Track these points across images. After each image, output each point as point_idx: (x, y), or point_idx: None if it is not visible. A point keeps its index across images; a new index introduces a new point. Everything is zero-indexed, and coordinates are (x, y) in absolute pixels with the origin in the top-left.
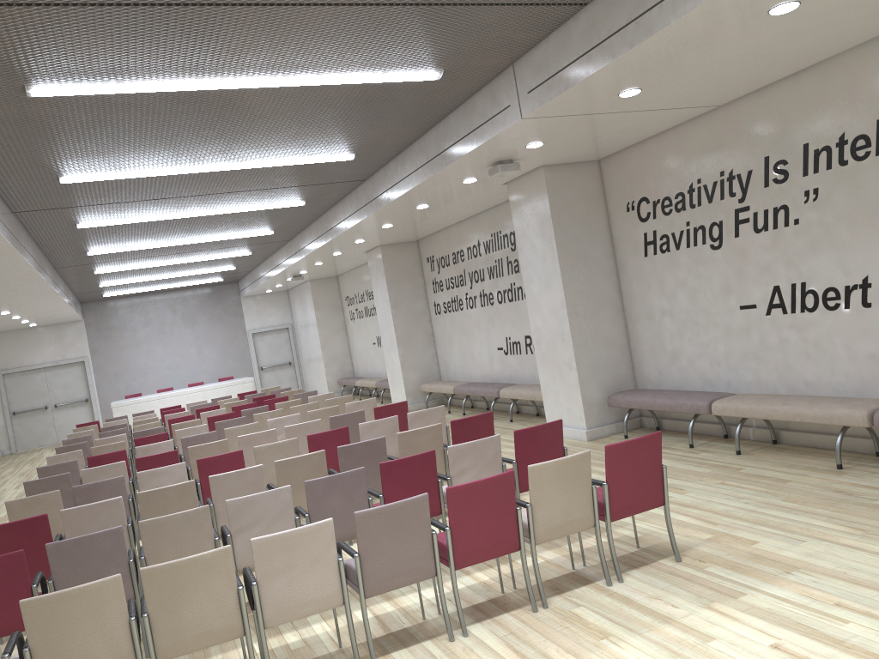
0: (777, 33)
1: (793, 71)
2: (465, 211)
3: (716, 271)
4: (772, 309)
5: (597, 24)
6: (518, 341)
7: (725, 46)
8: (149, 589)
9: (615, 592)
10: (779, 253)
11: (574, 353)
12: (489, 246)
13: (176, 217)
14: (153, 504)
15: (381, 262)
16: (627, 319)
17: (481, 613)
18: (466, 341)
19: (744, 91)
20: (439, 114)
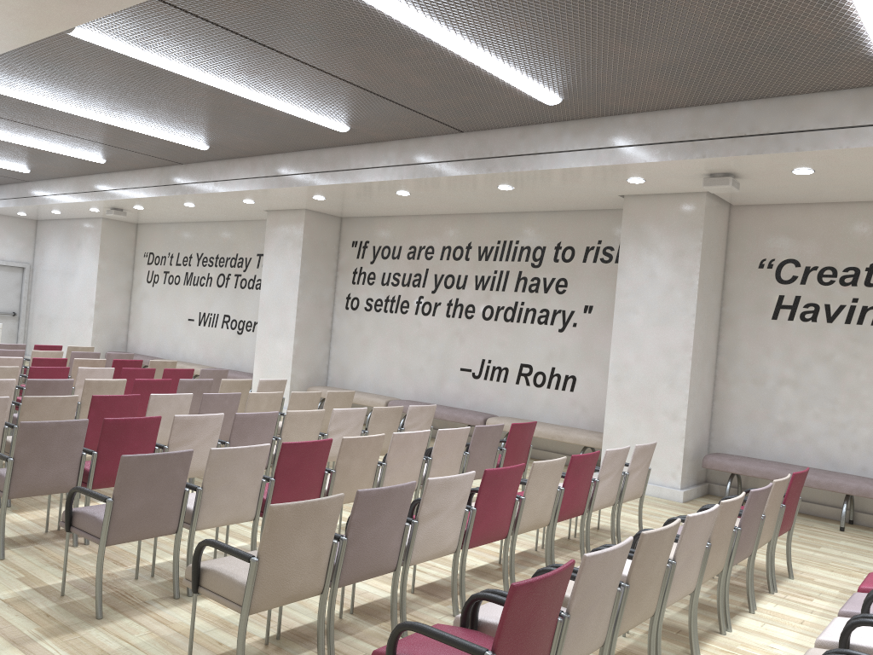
0: None
1: None
2: (490, 207)
3: None
4: None
5: None
6: (504, 368)
7: None
8: None
9: None
10: None
11: (687, 403)
12: (490, 253)
13: (207, 81)
14: (648, 556)
15: (300, 230)
16: (717, 377)
17: None
18: (399, 350)
19: None
20: (737, 97)
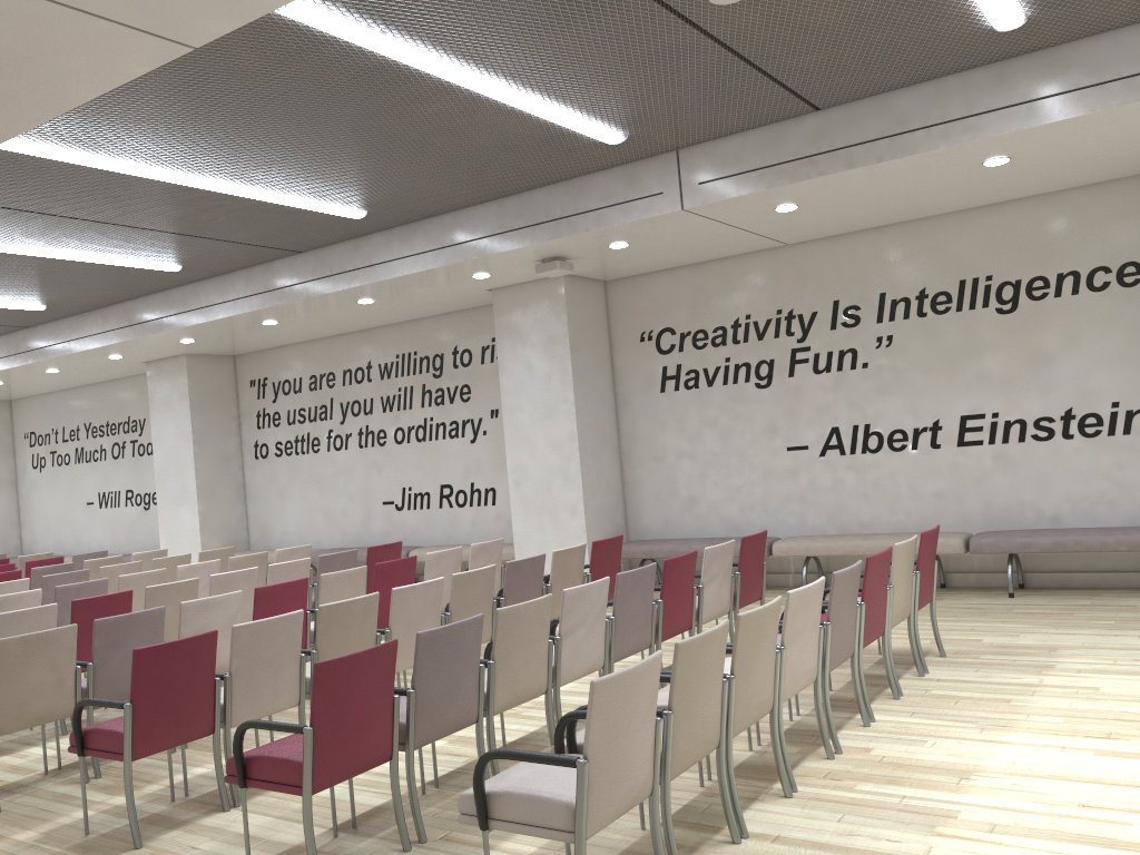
0: (948, 183)
1: (881, 224)
2: (376, 320)
3: (760, 411)
4: (828, 450)
5: (830, 131)
6: (426, 492)
7: (911, 183)
8: (741, 641)
9: (940, 679)
10: (842, 395)
11: (583, 495)
12: (391, 370)
13: None
14: (334, 625)
15: (184, 378)
16: (623, 462)
17: (843, 708)
18: (318, 494)
19: (827, 234)
20: (527, 186)
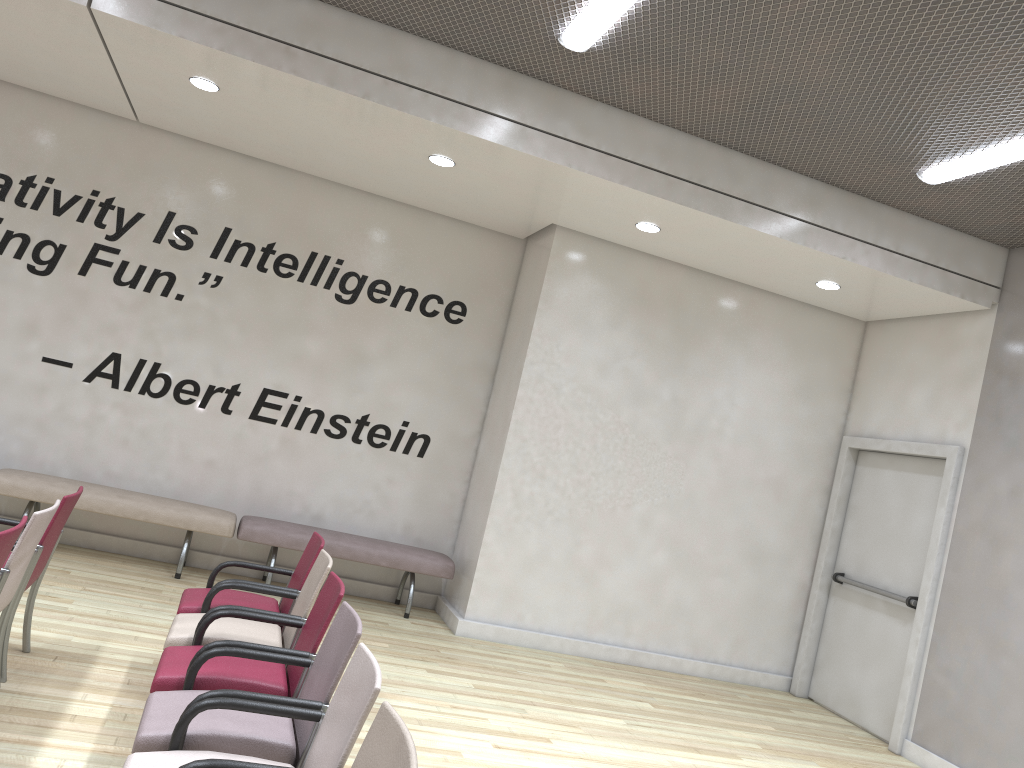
0: (375, 155)
1: (257, 156)
2: None
3: (22, 300)
4: (98, 377)
5: (323, 32)
6: None
7: (350, 136)
8: None
9: None
10: (140, 320)
11: None
12: None
13: None
14: None
15: None
16: None
17: None
18: None
19: (194, 135)
20: None
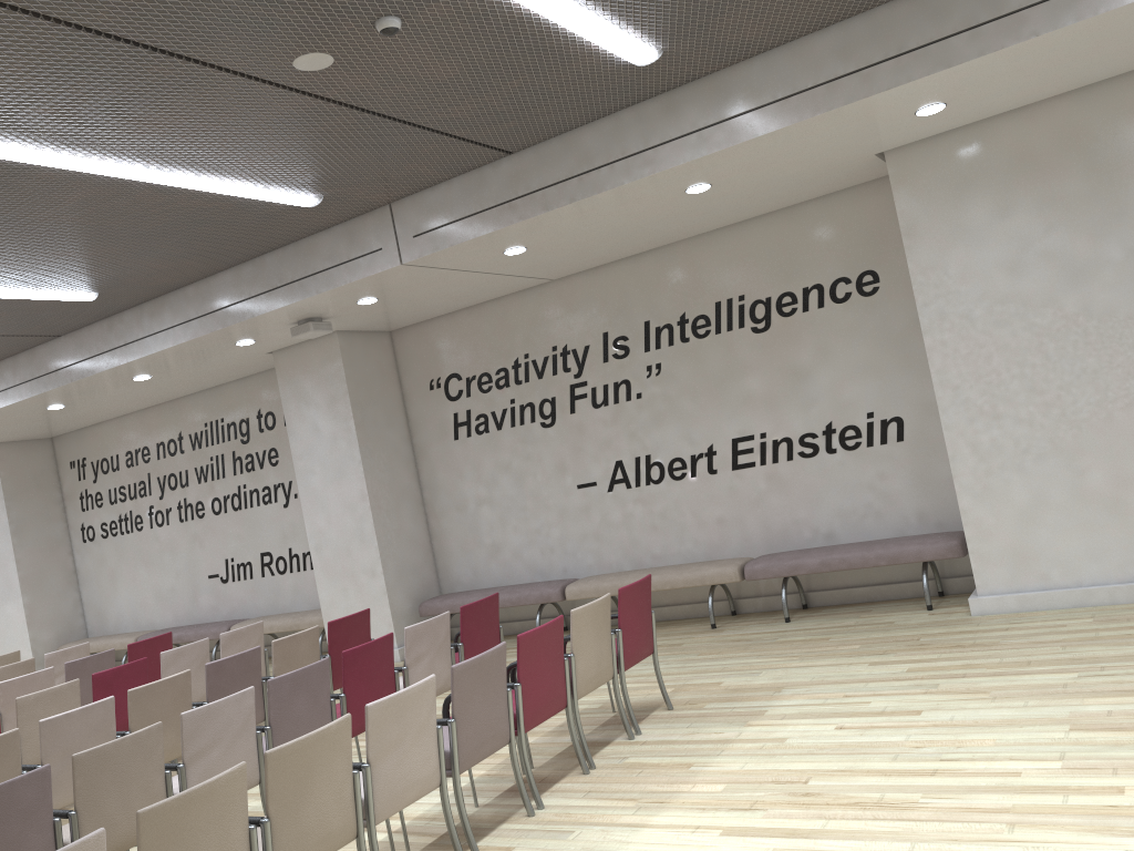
0: (668, 211)
1: (636, 252)
2: (175, 391)
3: (548, 450)
4: (615, 484)
5: (525, 174)
6: (248, 562)
7: (628, 216)
8: (275, 780)
9: (646, 741)
10: (622, 427)
11: (380, 555)
12: (201, 439)
13: None
14: None
15: None
16: (428, 514)
17: (527, 791)
18: (147, 573)
19: (586, 267)
20: (255, 252)
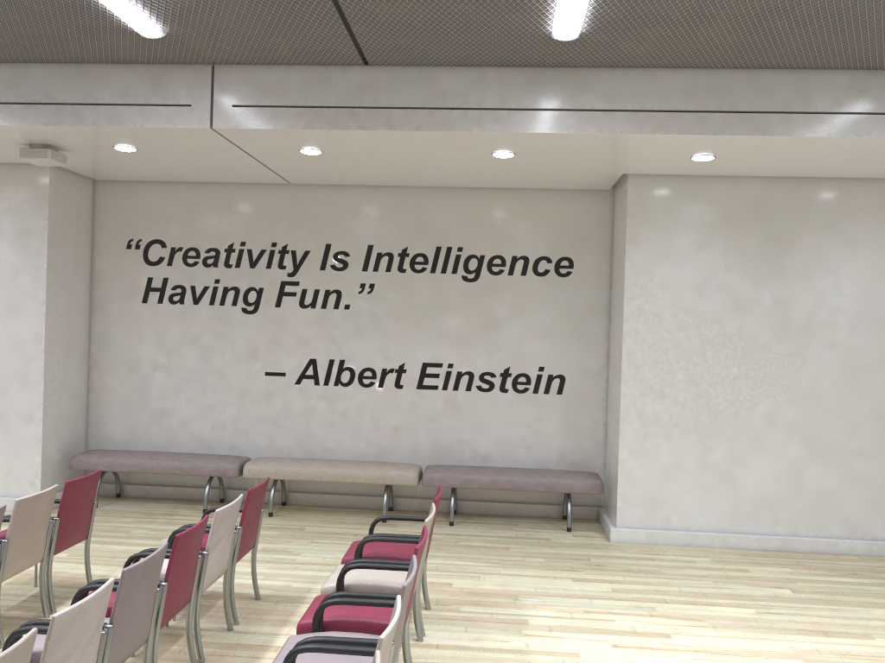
0: (455, 163)
1: (379, 184)
2: None
3: (244, 334)
4: (304, 379)
5: (375, 89)
6: None
7: (427, 156)
8: None
9: (438, 644)
10: (323, 330)
11: (44, 402)
12: None
13: None
14: None
15: None
16: (92, 368)
17: None
18: None
19: (330, 182)
20: (25, 57)
